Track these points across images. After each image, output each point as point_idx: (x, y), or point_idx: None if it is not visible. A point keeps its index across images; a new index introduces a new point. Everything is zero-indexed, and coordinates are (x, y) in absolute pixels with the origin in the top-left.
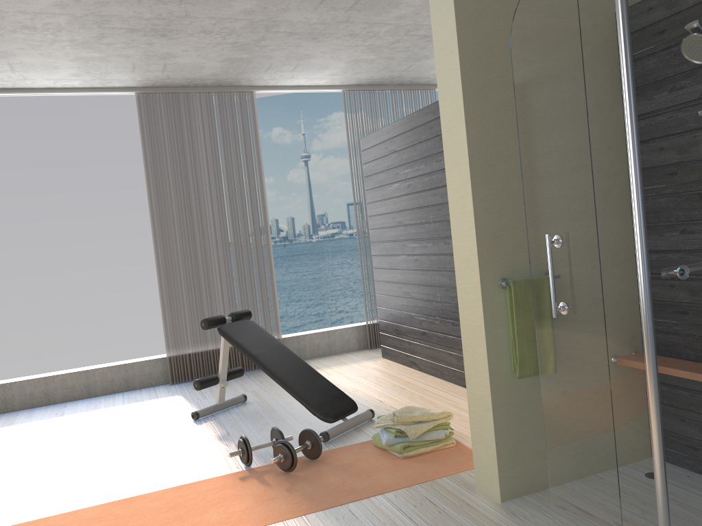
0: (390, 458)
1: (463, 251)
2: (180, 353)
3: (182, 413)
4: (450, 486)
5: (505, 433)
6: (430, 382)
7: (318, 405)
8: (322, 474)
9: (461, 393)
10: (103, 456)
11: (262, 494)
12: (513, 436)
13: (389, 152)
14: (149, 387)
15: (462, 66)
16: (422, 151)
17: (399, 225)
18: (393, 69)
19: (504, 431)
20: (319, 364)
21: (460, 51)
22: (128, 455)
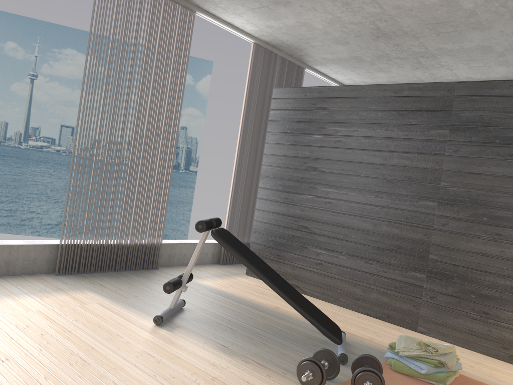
0: None
1: None
2: (74, 242)
3: (126, 314)
4: None
5: None
6: (329, 306)
7: (326, 326)
8: None
9: (372, 320)
10: (107, 367)
11: None
12: None
13: (316, 108)
14: (30, 275)
15: None
16: (368, 117)
17: (311, 170)
18: (310, 42)
19: None
20: (194, 273)
21: None
22: (140, 367)
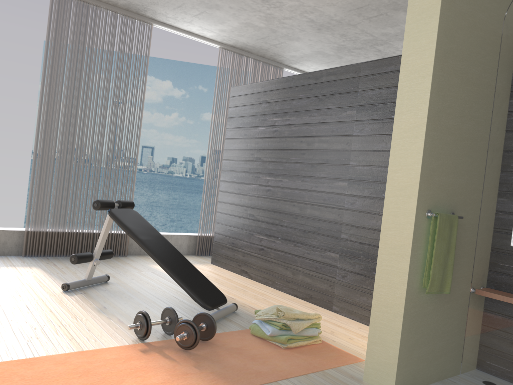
0: (273, 347)
1: (401, 181)
2: (39, 229)
3: (47, 283)
4: (341, 377)
5: (406, 338)
6: (264, 288)
7: (199, 293)
8: (220, 355)
9: (295, 301)
10: None
11: (173, 369)
12: (410, 341)
13: (260, 102)
14: (0, 256)
15: (439, 30)
16: (296, 106)
17: (256, 160)
18: (267, 41)
19: (406, 335)
20: None
21: (440, 17)
22: (6, 315)
